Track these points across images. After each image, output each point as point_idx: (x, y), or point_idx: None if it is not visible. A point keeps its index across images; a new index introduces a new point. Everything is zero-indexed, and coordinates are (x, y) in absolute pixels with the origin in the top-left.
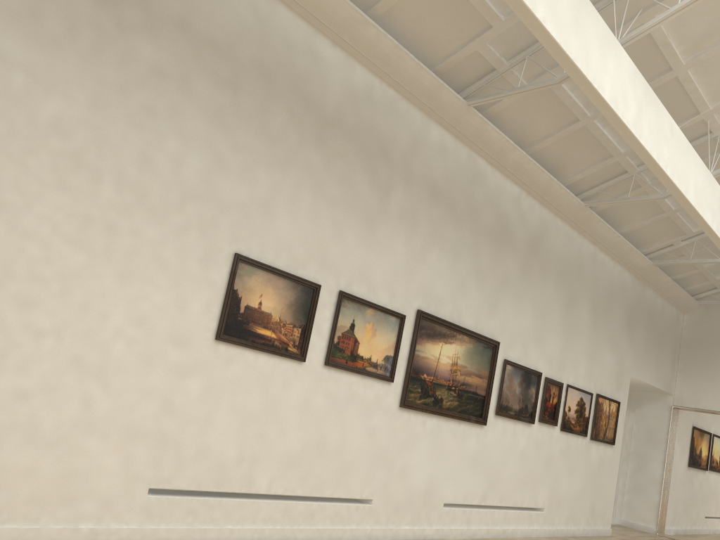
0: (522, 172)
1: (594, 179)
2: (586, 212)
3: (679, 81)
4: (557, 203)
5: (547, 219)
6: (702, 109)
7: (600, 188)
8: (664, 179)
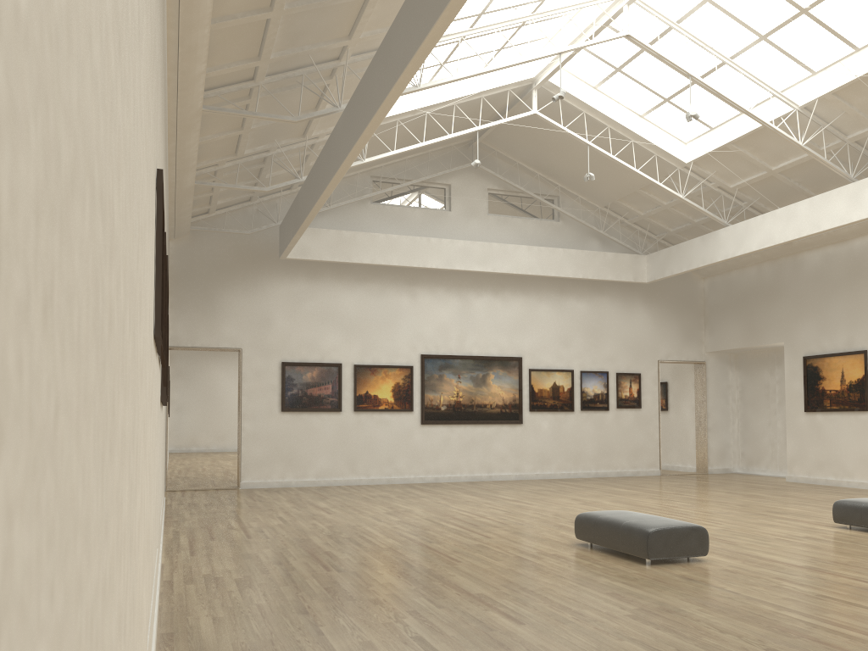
0: (189, 57)
1: (219, 80)
2: (197, 119)
3: (363, 2)
4: (185, 103)
5: (167, 122)
6: (356, 36)
7: (221, 91)
8: (379, 116)
